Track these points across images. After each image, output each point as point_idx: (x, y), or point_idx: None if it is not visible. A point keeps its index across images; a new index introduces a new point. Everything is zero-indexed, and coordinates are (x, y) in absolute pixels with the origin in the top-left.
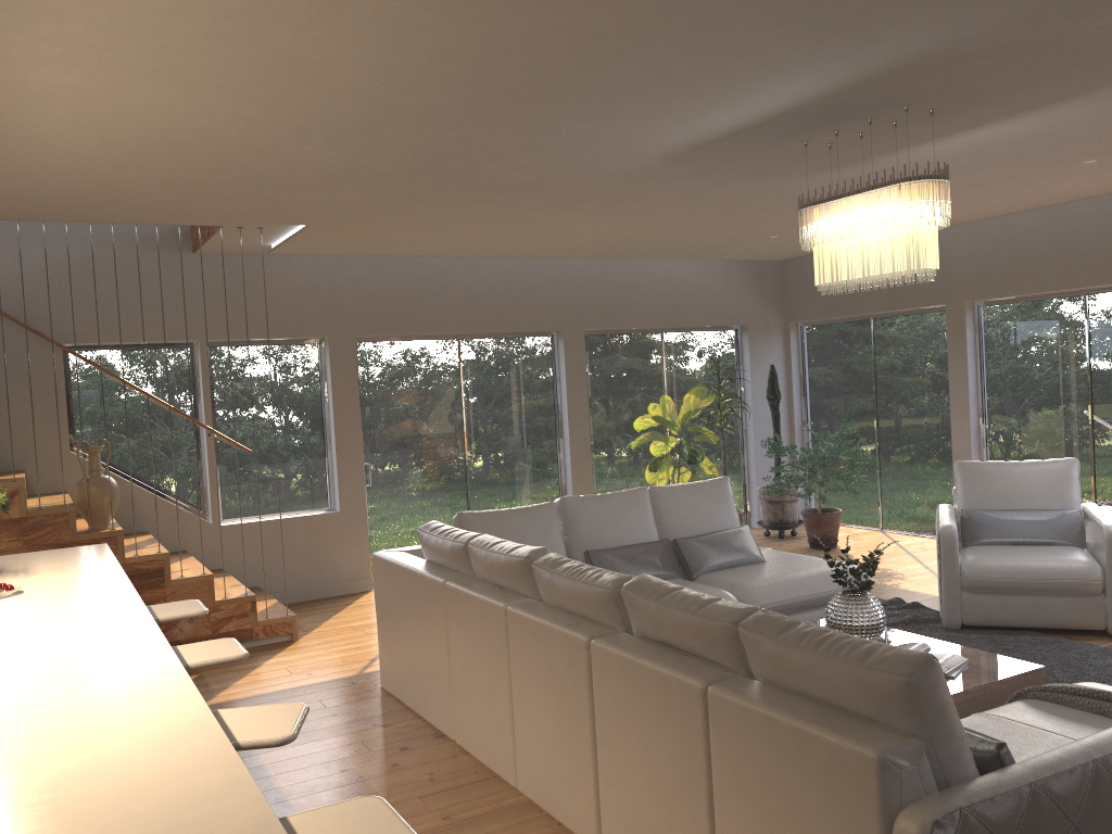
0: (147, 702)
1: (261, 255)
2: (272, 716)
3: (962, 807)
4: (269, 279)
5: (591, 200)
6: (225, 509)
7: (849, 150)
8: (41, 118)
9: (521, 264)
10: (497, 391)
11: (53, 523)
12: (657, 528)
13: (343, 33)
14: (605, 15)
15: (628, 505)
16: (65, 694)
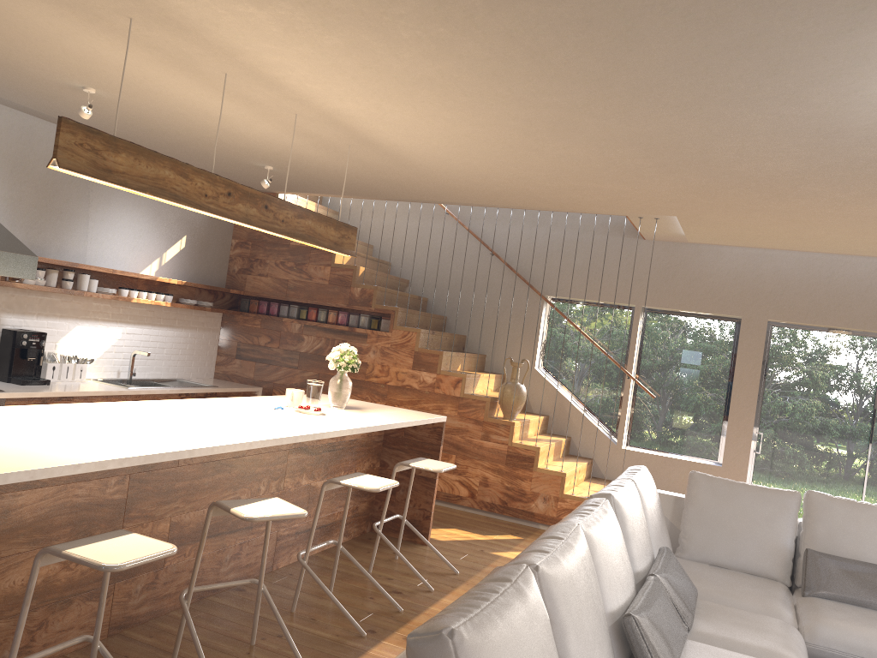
0: (142, 447)
1: (696, 244)
2: (277, 508)
3: None
4: (700, 264)
5: None
6: (632, 438)
7: None
8: (380, 132)
9: None
10: None
11: (476, 406)
12: None
13: (419, 52)
14: (555, 2)
15: None
16: (147, 436)
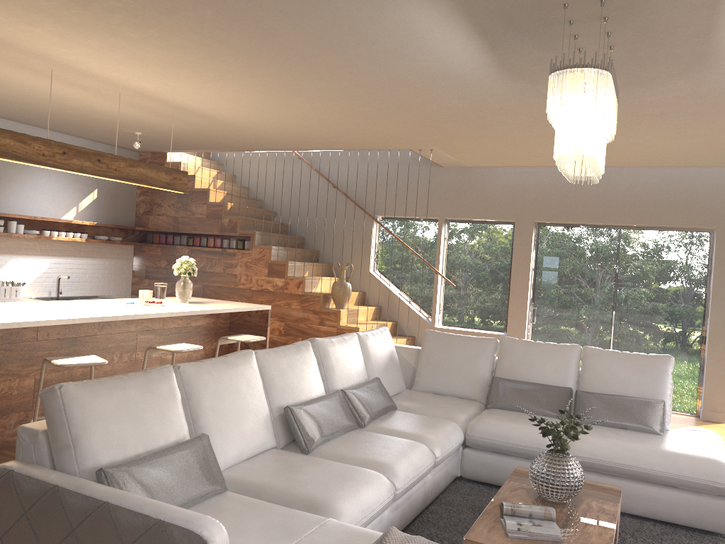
0: None
1: (480, 168)
2: (87, 360)
3: (13, 470)
4: (483, 182)
5: None
6: (444, 319)
7: (654, 47)
8: (184, 101)
9: (681, 172)
10: (649, 272)
11: (313, 300)
12: (579, 380)
13: (152, 46)
14: (198, 9)
15: (550, 354)
16: None
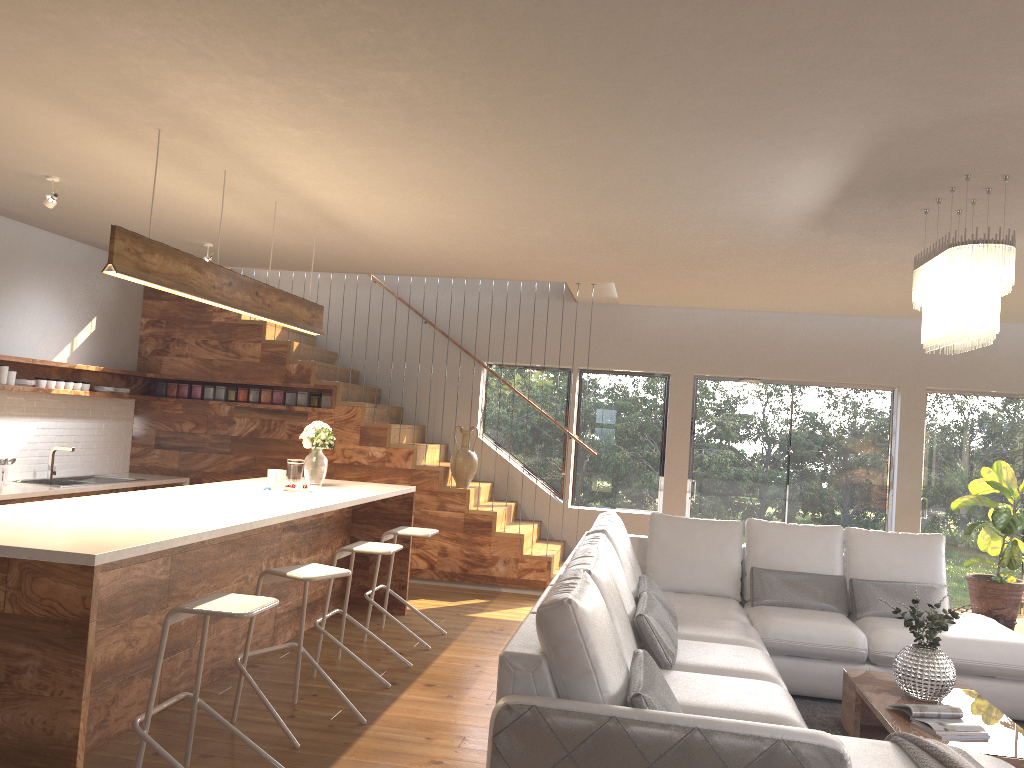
0: (211, 522)
1: (625, 305)
2: (324, 570)
3: (535, 705)
4: (629, 324)
5: (813, 263)
6: (576, 497)
7: (997, 215)
8: (355, 217)
9: (862, 321)
10: (827, 435)
11: (429, 476)
12: (845, 566)
13: (429, 162)
14: (561, 137)
15: (812, 538)
16: (199, 515)
